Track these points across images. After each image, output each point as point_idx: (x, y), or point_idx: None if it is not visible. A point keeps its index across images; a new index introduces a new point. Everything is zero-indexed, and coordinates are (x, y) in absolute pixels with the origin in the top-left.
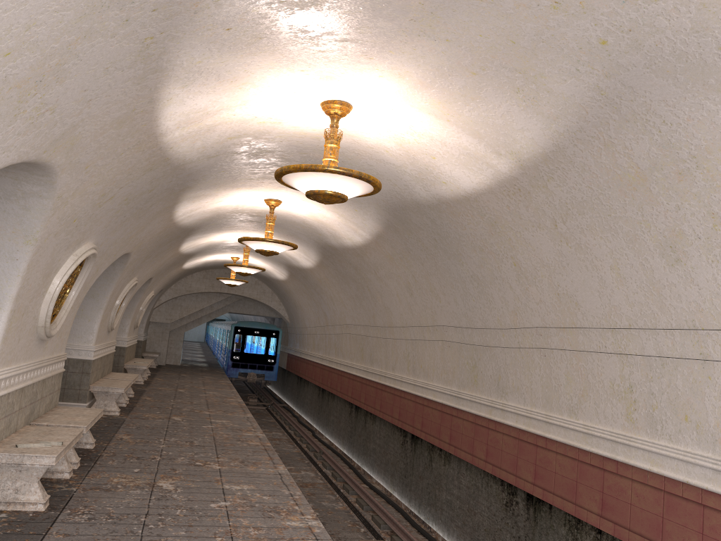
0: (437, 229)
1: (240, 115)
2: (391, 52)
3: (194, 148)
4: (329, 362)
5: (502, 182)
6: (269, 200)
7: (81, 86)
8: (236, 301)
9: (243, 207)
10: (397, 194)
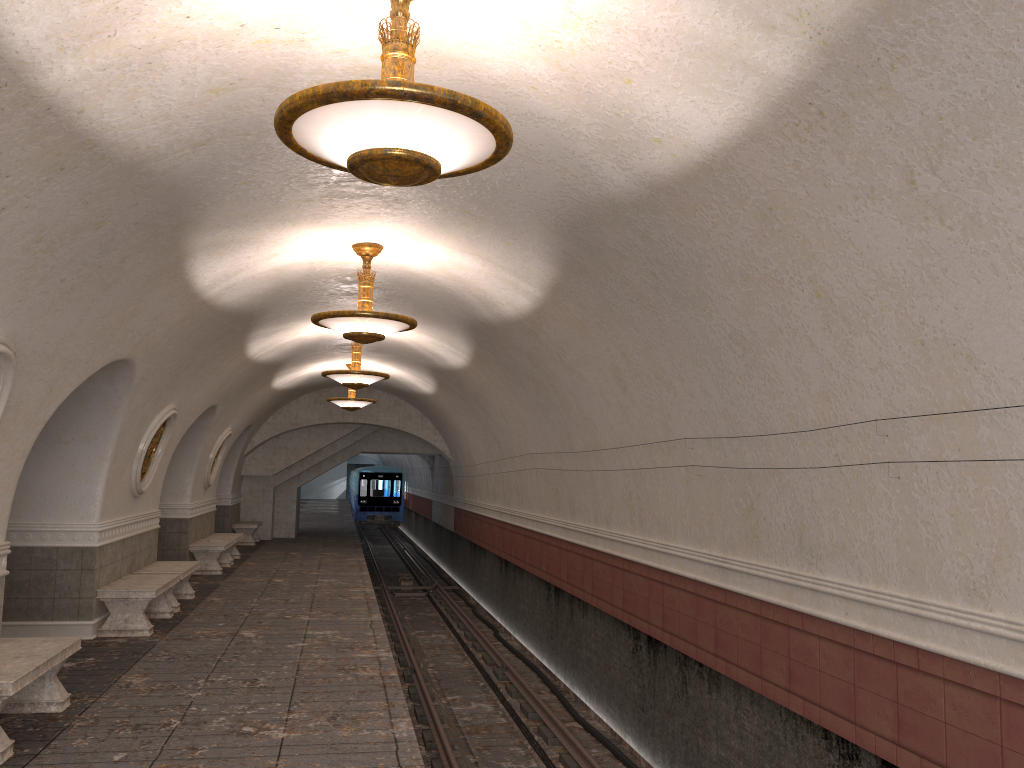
0: (655, 253)
1: (204, 21)
2: None
3: (143, 117)
4: (510, 517)
5: (780, 106)
6: (359, 245)
7: None
8: (372, 435)
9: (322, 266)
10: (572, 191)
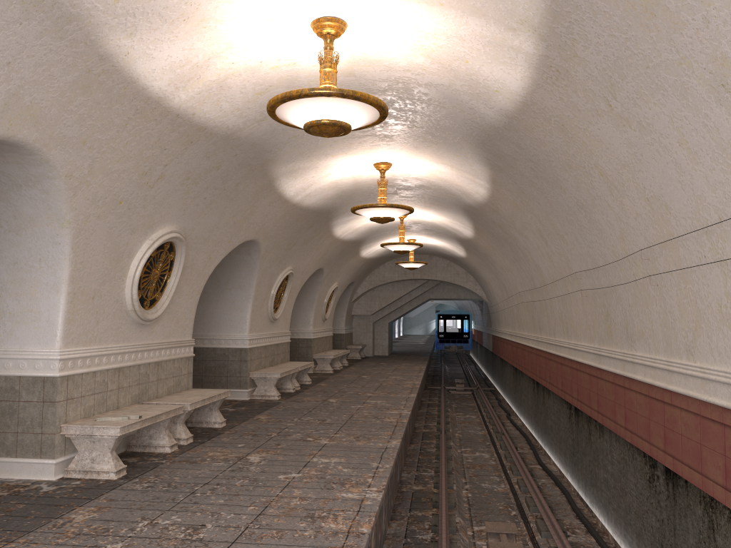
0: (527, 155)
1: (241, 63)
2: None
3: (226, 111)
4: (515, 337)
5: (539, 68)
6: (377, 164)
7: None
8: (435, 287)
9: (361, 178)
10: (472, 122)
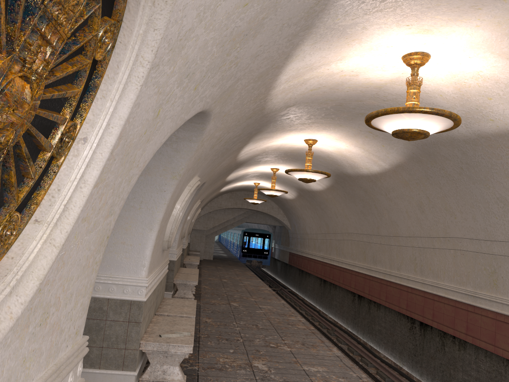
0: (467, 160)
1: (331, 70)
2: (505, 0)
3: (284, 99)
4: (330, 260)
5: None
6: (308, 140)
7: (260, 42)
8: (251, 214)
9: (284, 146)
10: None
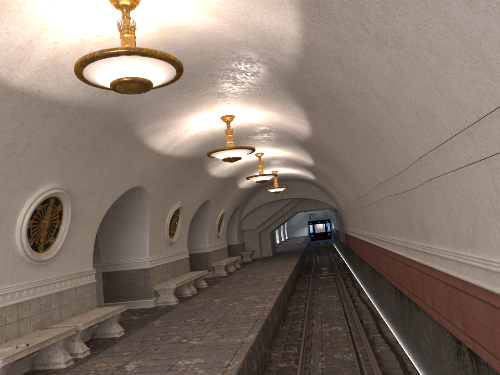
0: (324, 92)
1: (64, 42)
2: None
3: (70, 86)
4: (356, 234)
5: (303, 7)
6: (222, 117)
7: None
8: (300, 203)
9: (216, 130)
10: (276, 71)
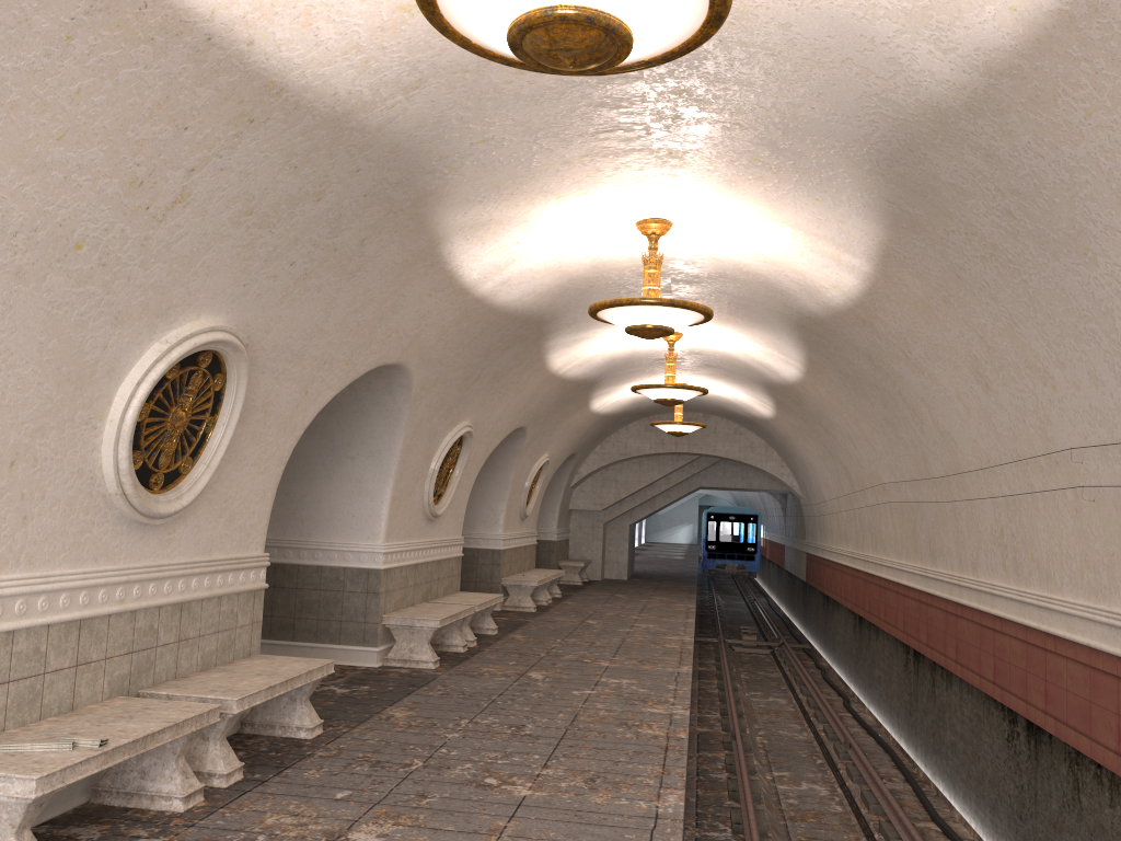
0: (1007, 178)
1: None
2: None
3: (330, 50)
4: (863, 563)
5: None
6: (643, 222)
7: None
8: (711, 468)
9: (608, 254)
10: (882, 103)
